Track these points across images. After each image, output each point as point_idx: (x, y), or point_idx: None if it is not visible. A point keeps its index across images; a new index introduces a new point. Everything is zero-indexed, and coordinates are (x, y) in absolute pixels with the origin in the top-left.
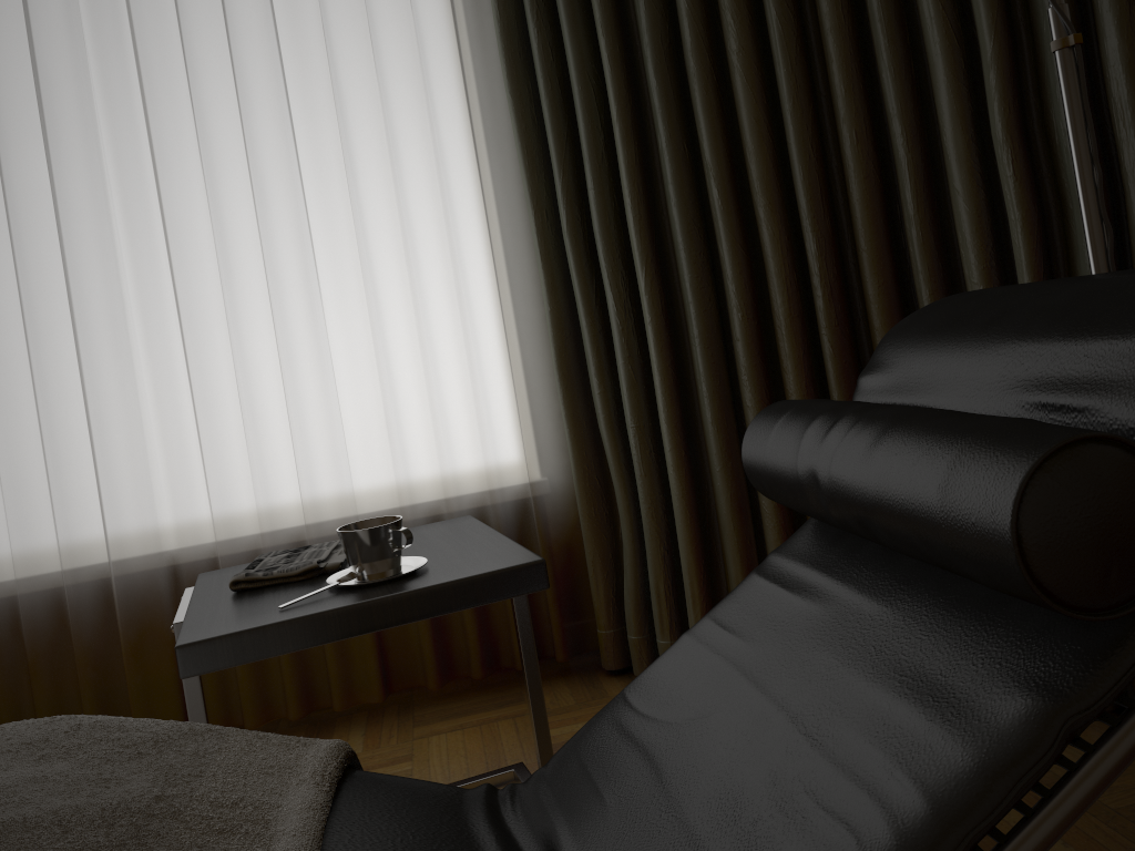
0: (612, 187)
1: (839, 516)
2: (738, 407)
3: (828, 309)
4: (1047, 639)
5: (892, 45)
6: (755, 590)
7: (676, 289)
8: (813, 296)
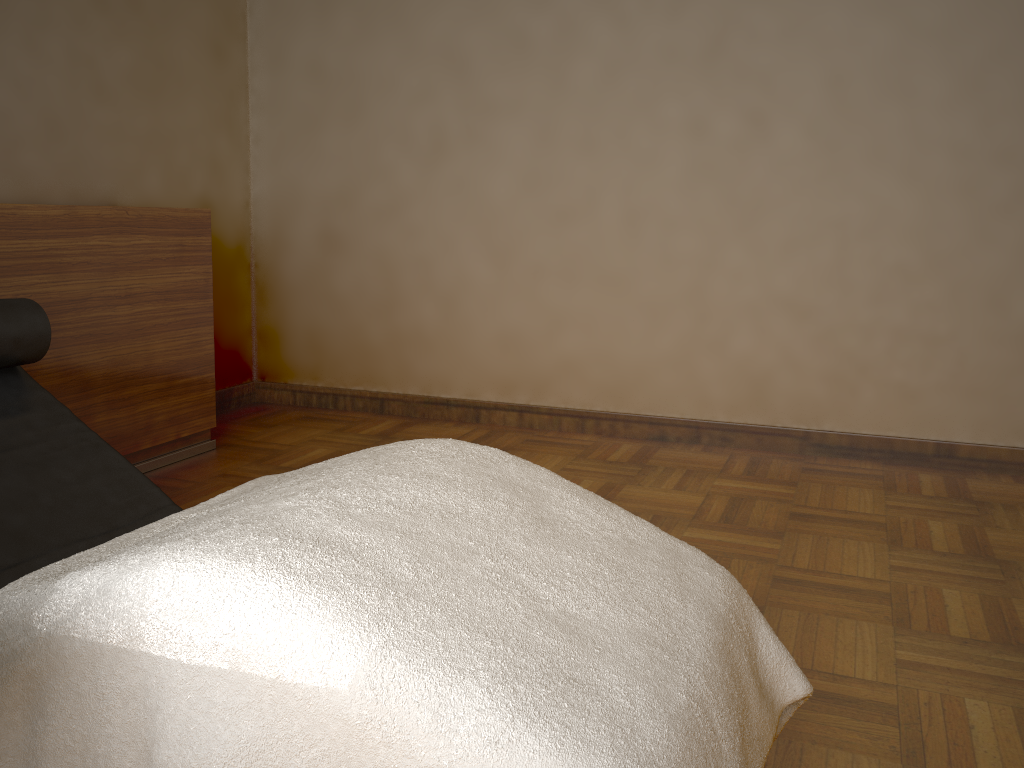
0: None
1: None
2: None
3: None
4: (12, 381)
5: None
6: None
7: None
8: None
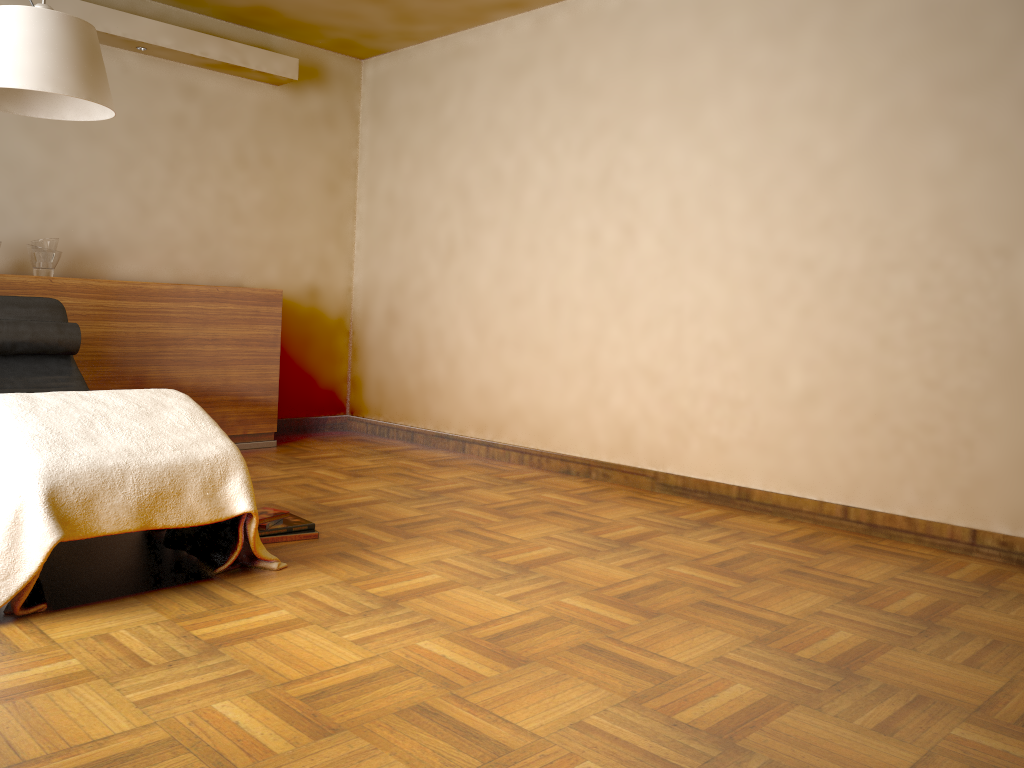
0: None
1: (2, 345)
2: None
3: None
4: (62, 361)
5: None
6: None
7: None
8: None
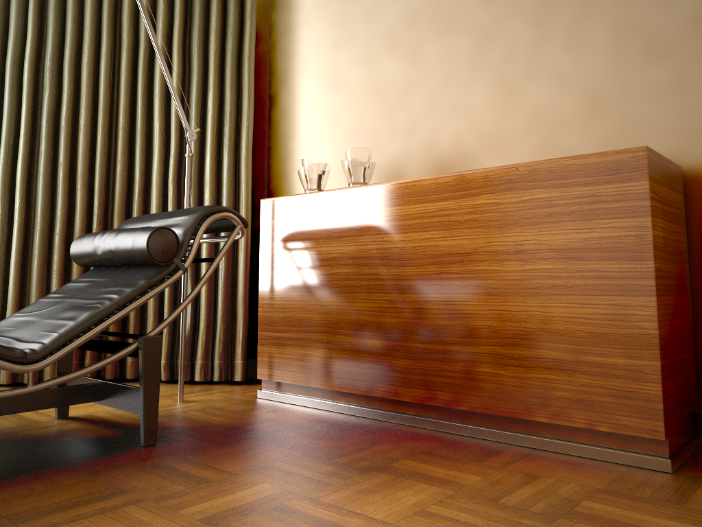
0: (12, 161)
1: (104, 255)
2: (49, 263)
3: (98, 228)
4: (149, 272)
5: (142, 141)
6: (67, 286)
7: (32, 210)
8: (92, 224)
